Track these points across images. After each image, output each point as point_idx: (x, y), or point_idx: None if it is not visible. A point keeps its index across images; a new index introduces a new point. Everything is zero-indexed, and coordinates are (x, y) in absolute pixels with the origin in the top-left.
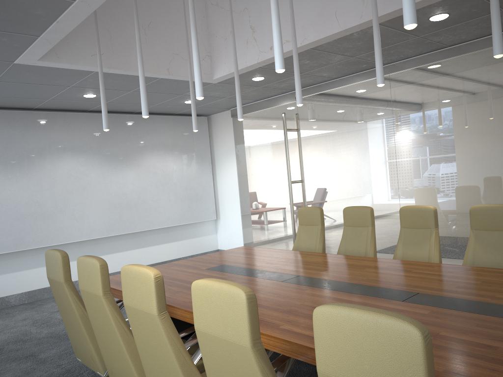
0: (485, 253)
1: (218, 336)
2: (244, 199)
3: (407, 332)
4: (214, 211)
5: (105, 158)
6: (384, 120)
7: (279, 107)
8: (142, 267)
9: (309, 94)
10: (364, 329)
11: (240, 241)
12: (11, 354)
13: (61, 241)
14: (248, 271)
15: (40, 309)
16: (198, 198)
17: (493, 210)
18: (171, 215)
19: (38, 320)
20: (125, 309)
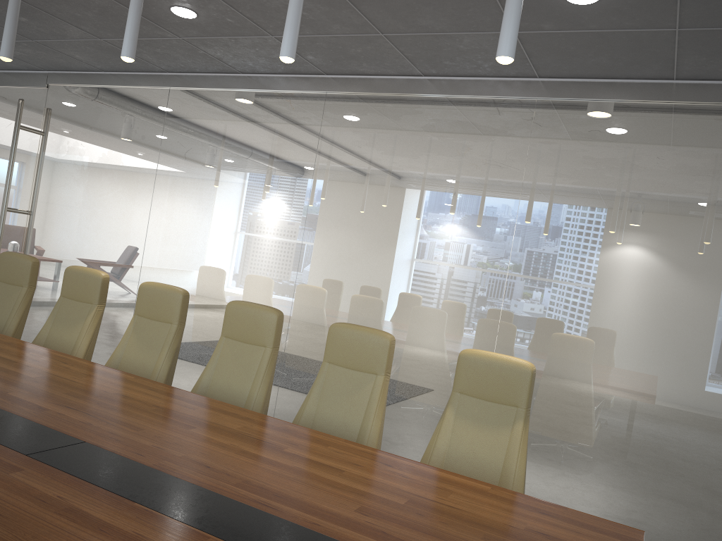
0: (136, 349)
1: None
2: None
3: None
4: None
5: None
6: (150, 151)
7: (23, 89)
8: None
9: (66, 84)
10: None
11: None
12: None
13: None
14: None
15: None
16: None
17: (162, 292)
18: None
19: None
20: None
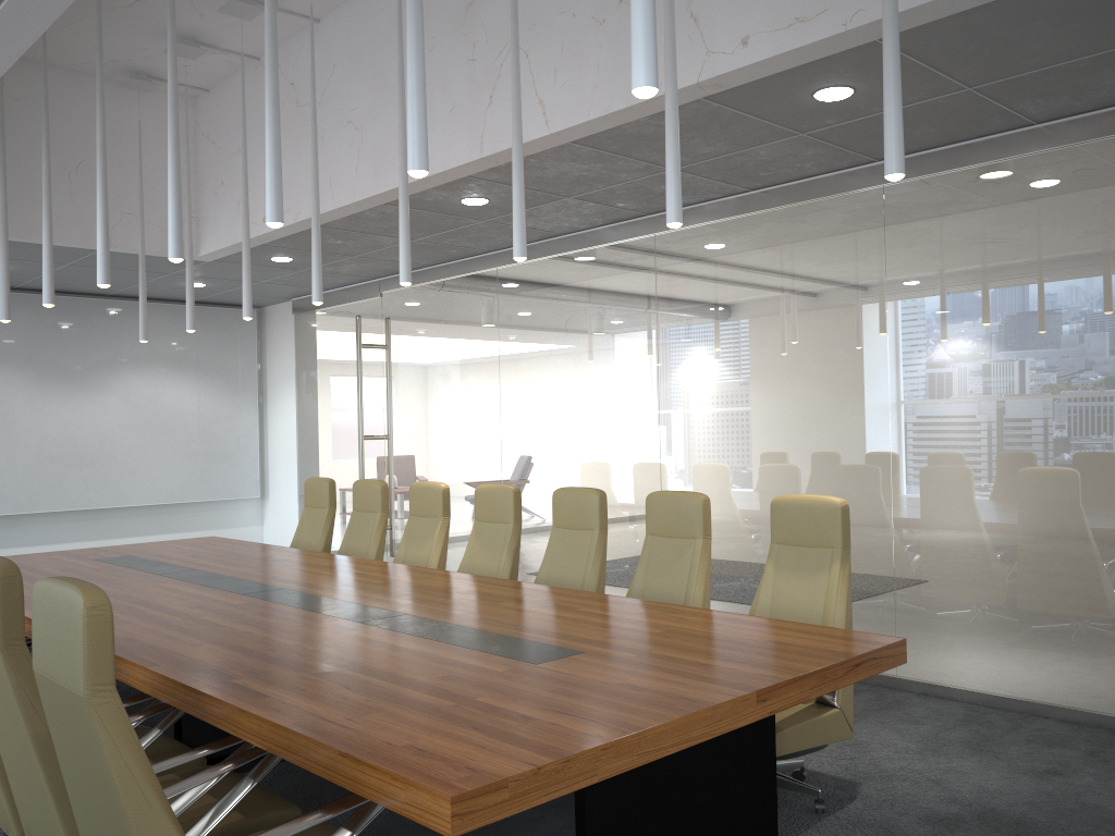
0: (480, 554)
1: None
2: (304, 463)
3: None
4: (258, 483)
5: (40, 373)
6: (489, 343)
7: (359, 304)
8: None
9: (397, 288)
10: None
11: None
12: None
13: None
14: (143, 563)
15: None
16: (225, 457)
17: (494, 492)
18: (165, 483)
19: None
20: None
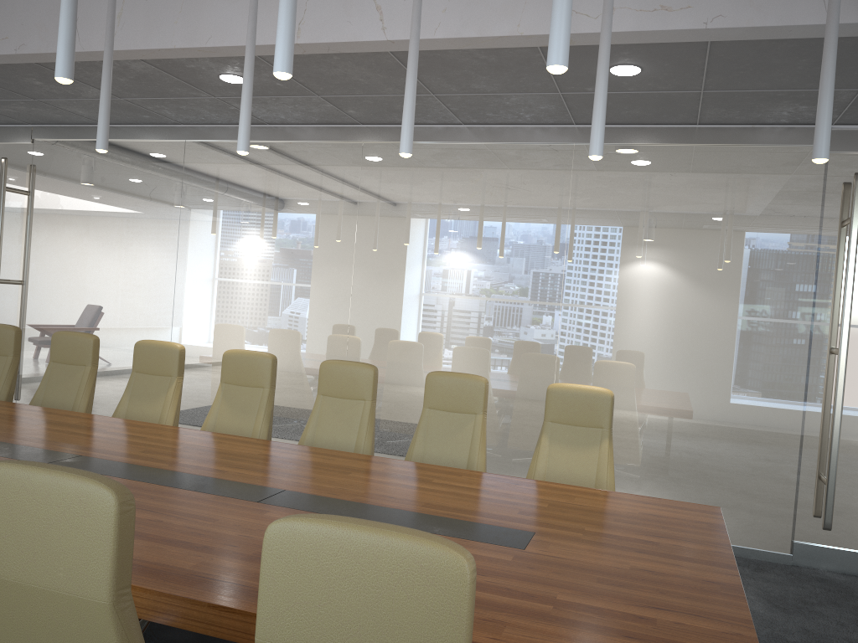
0: (230, 415)
1: None
2: None
3: None
4: None
5: None
6: (169, 209)
7: (1, 146)
8: None
9: (57, 138)
10: None
11: None
12: None
13: None
14: None
15: None
16: None
17: (250, 358)
18: None
19: None
20: None
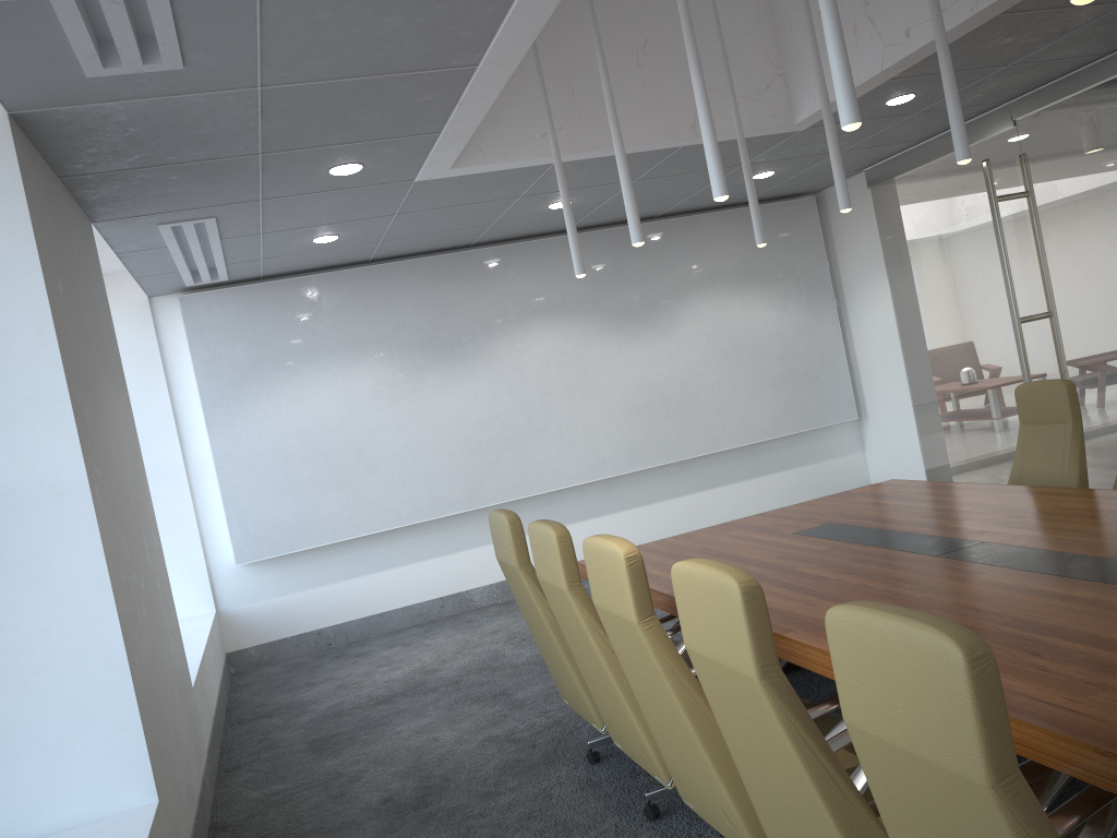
0: None
1: (714, 658)
2: (916, 368)
3: (944, 652)
4: (853, 402)
5: (609, 318)
6: None
7: (976, 147)
8: (609, 540)
9: (1045, 105)
10: (889, 646)
11: (918, 464)
12: (472, 690)
13: (546, 488)
14: (877, 536)
15: (520, 613)
16: (812, 377)
17: None
18: (754, 419)
19: (516, 634)
20: (598, 614)
